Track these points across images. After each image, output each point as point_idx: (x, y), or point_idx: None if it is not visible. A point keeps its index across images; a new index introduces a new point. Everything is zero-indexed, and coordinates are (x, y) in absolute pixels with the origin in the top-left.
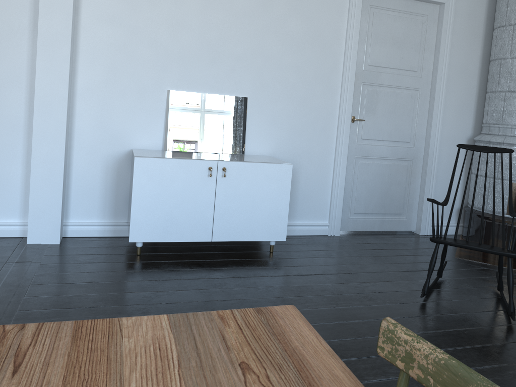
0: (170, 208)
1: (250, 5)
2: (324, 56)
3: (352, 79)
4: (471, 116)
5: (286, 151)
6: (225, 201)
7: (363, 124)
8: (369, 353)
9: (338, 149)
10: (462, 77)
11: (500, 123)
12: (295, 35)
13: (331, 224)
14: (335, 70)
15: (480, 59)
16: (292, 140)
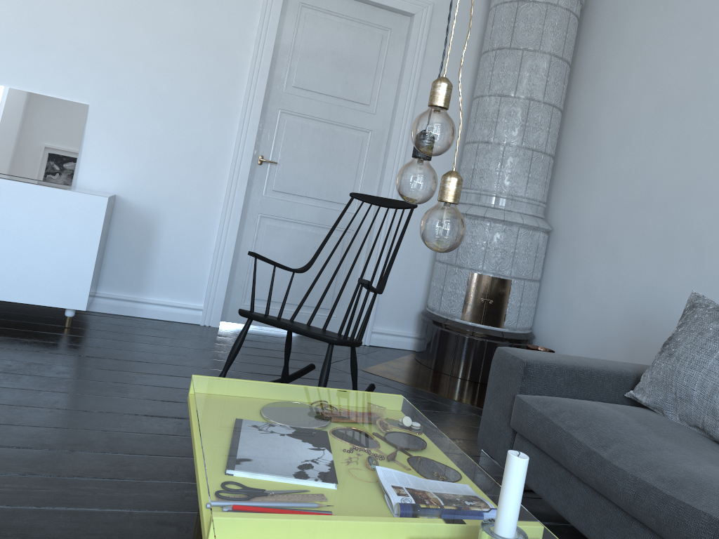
0: None
1: None
2: (219, 62)
3: (260, 101)
4: None
5: (145, 191)
6: None
7: (277, 169)
8: None
9: (229, 199)
10: None
11: (468, 186)
12: (175, 26)
13: (207, 308)
14: (235, 85)
15: (467, 100)
16: (156, 177)
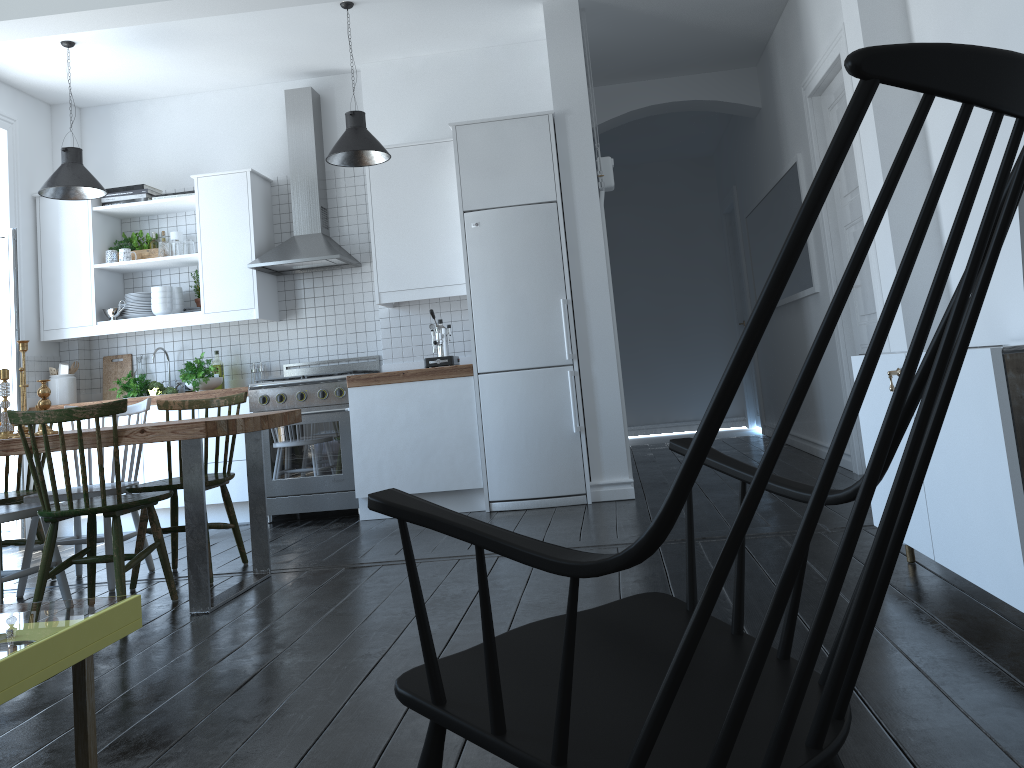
0: None
1: None
2: None
3: None
4: None
5: None
6: None
7: None
8: None
9: None
10: None
11: None
12: None
13: None
14: None
15: None
16: None
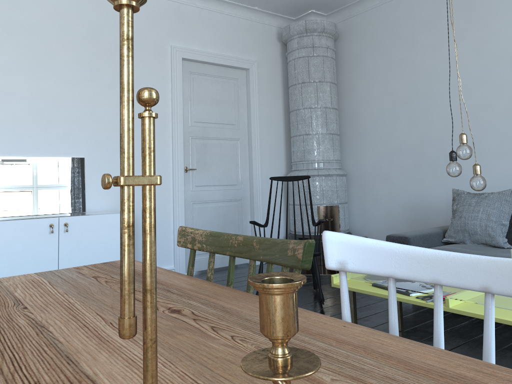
0: (10, 271)
1: (80, 74)
2: None
3: (181, 134)
4: (283, 158)
5: None
6: (69, 255)
7: (195, 172)
8: None
9: (176, 197)
10: (271, 127)
11: (303, 160)
12: None
13: (177, 267)
14: (165, 128)
15: (283, 111)
16: None
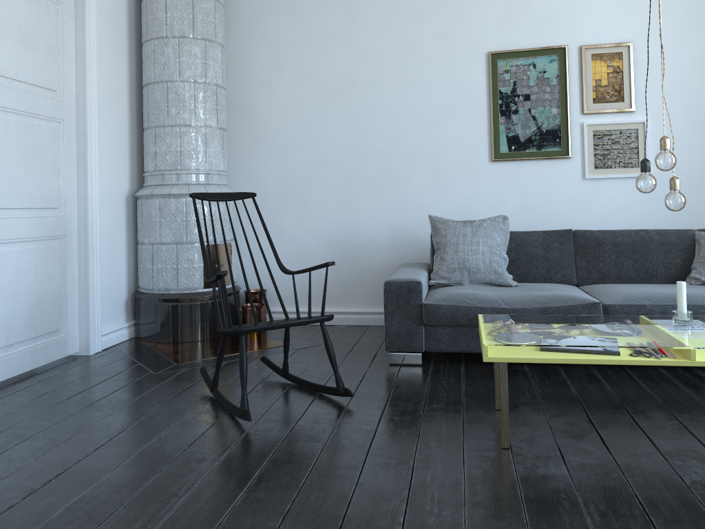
0: None
1: None
2: None
3: None
4: (126, 163)
5: None
6: None
7: None
8: (331, 522)
9: None
10: (112, 106)
11: (178, 168)
12: None
13: None
14: None
15: (128, 81)
16: None
